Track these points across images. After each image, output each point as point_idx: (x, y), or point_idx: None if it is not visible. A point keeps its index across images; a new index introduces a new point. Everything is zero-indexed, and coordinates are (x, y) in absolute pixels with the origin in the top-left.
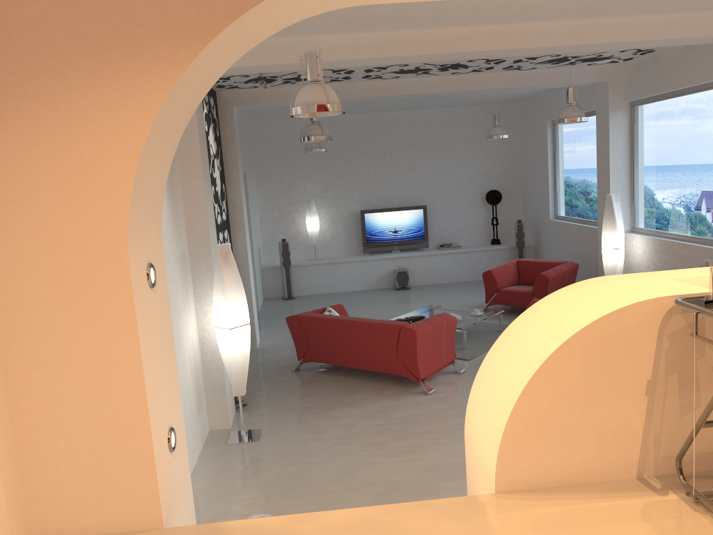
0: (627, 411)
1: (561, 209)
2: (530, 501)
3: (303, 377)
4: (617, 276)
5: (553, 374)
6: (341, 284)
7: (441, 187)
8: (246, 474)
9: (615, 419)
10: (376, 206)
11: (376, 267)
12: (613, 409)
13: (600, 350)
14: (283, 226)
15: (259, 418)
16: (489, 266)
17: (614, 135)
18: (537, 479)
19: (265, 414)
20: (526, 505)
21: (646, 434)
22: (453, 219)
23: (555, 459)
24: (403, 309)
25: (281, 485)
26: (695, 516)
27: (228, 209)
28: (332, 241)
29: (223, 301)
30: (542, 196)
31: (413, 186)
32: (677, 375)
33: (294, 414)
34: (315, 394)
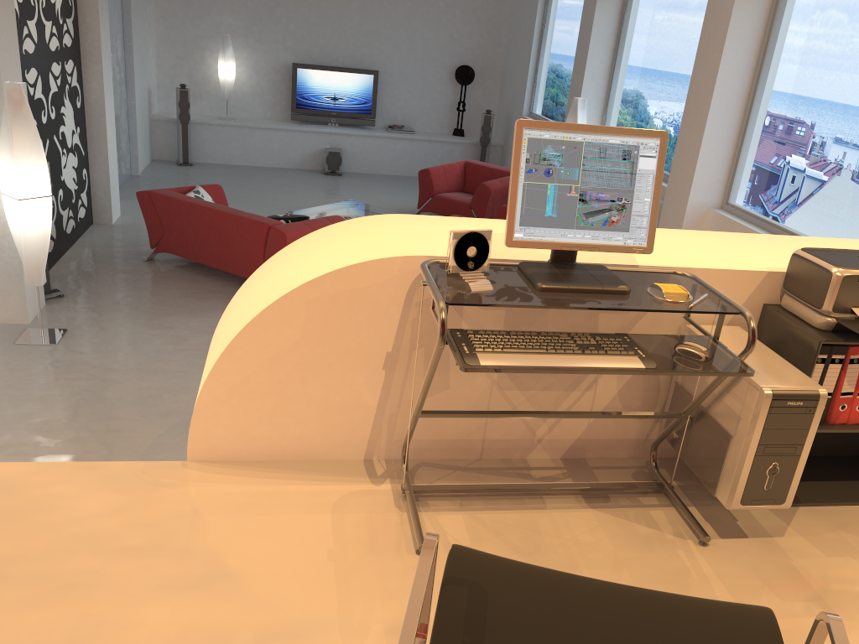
0: (359, 385)
1: (537, 105)
2: (220, 475)
3: (154, 270)
4: (410, 217)
5: (267, 332)
6: (256, 156)
7: (402, 50)
8: (23, 385)
9: (344, 392)
10: (315, 61)
11: (303, 142)
12: (342, 382)
13: (330, 311)
14: (187, 66)
15: (72, 315)
16: (444, 162)
17: (599, 22)
18: (242, 450)
19: (83, 311)
20: (211, 480)
21: (380, 413)
22: (411, 94)
23: (265, 430)
24: (320, 201)
25: (60, 403)
26: (391, 513)
27: (78, 31)
28: (252, 98)
29: (10, 161)
30: (519, 85)
31: (366, 42)
32: (425, 351)
33: (119, 315)
34: (158, 294)
